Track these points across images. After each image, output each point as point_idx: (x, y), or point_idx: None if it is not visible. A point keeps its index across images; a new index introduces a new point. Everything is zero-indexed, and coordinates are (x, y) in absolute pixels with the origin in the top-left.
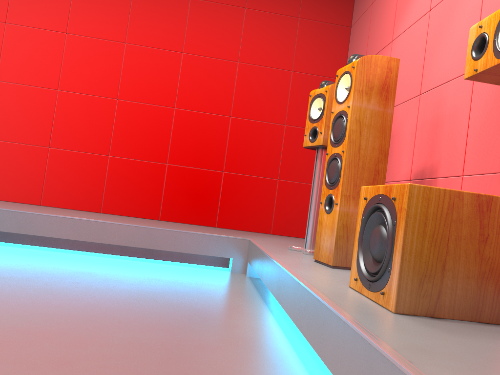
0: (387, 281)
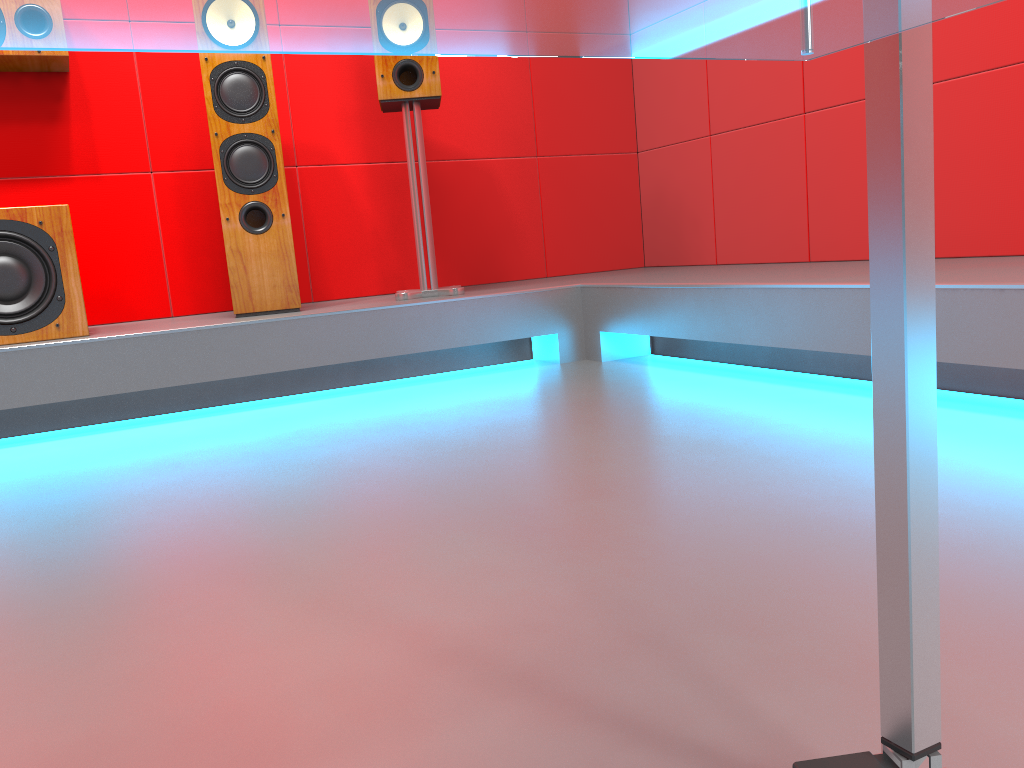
0: (61, 311)
